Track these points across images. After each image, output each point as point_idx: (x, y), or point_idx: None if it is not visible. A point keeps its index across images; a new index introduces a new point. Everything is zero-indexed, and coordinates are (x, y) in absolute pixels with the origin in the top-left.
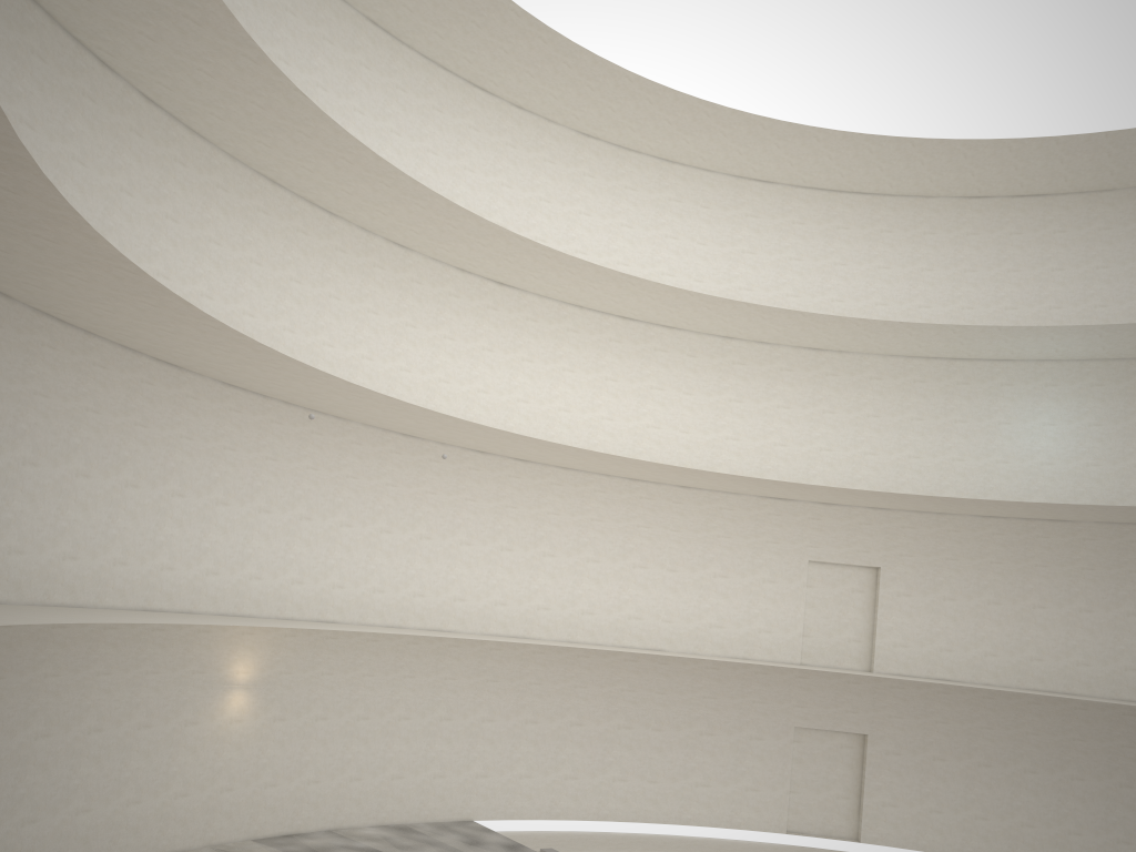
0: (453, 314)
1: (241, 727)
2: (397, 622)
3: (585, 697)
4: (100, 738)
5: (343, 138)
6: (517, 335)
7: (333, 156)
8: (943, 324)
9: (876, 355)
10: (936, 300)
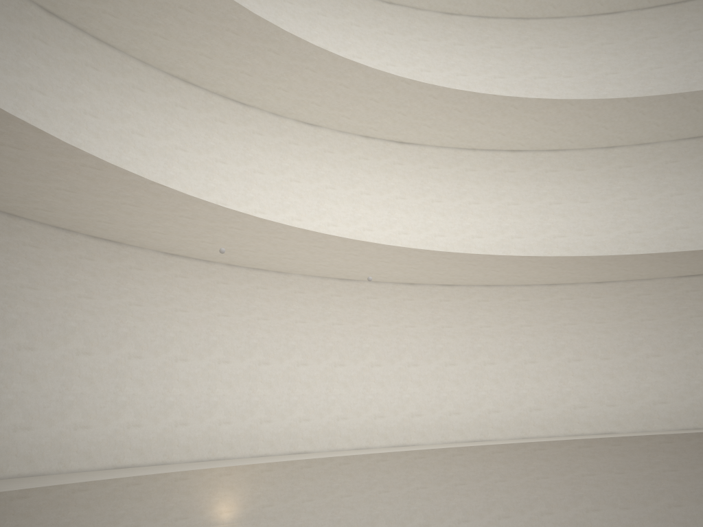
0: (365, 173)
1: None
2: (364, 444)
3: (549, 487)
4: None
5: (218, 1)
6: (423, 182)
7: (219, 31)
8: None
9: None
10: None
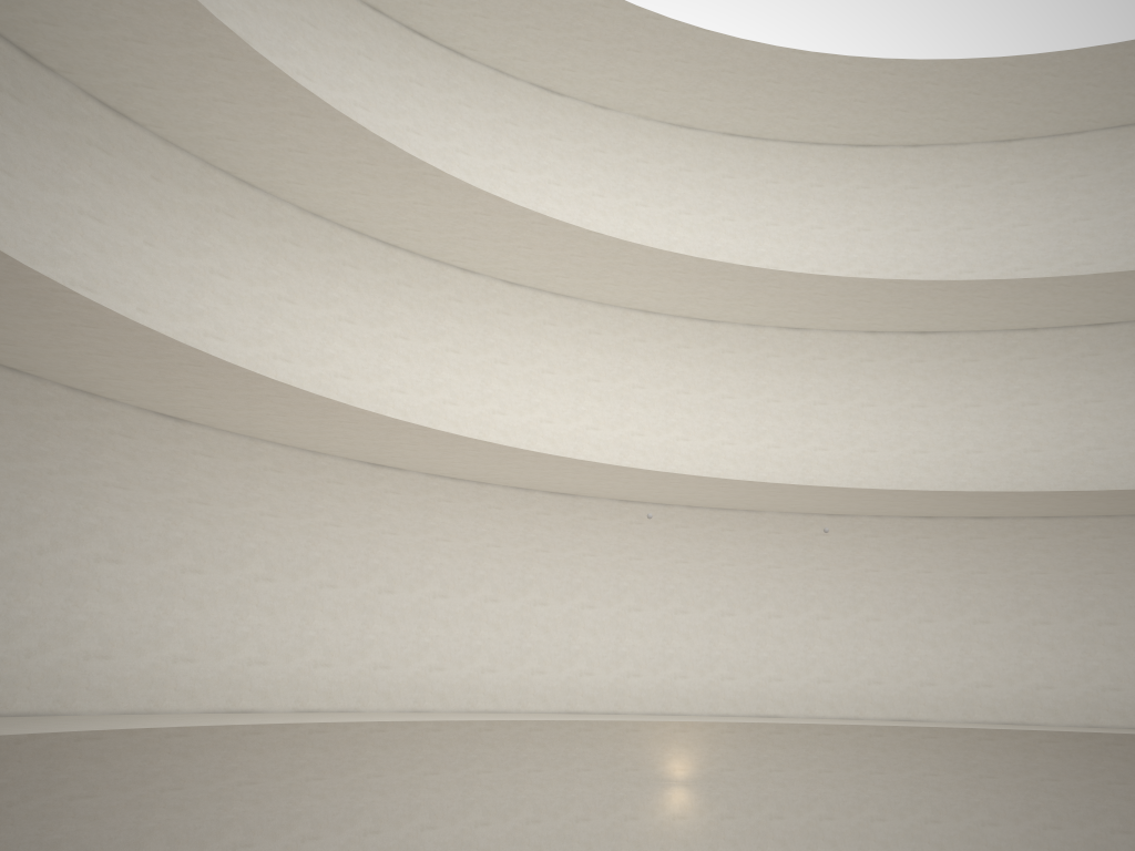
0: (868, 379)
1: (685, 823)
2: (852, 713)
3: (1126, 796)
4: (538, 828)
5: (658, 254)
6: (953, 382)
7: (666, 273)
8: None
9: None
10: None
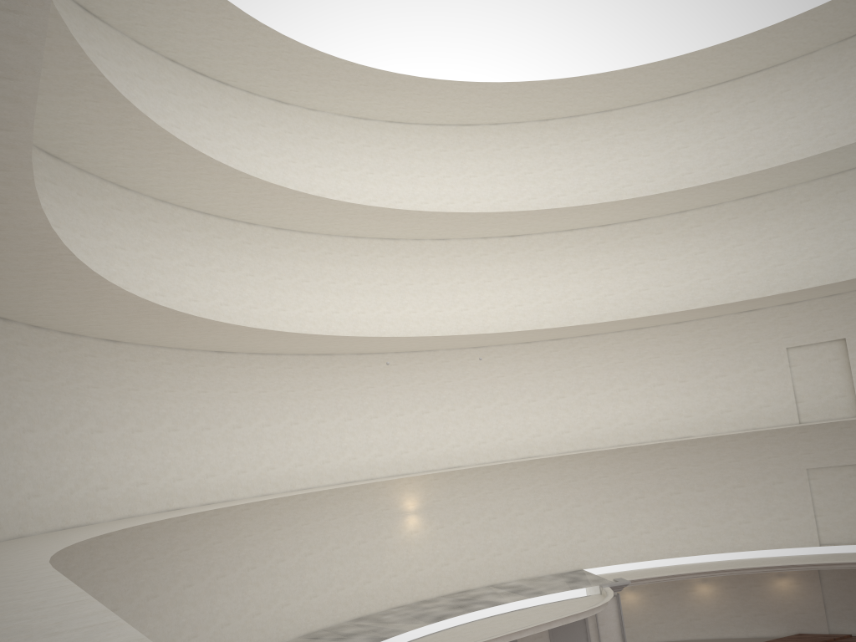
0: (486, 266)
1: (418, 535)
2: (499, 458)
3: (641, 479)
4: (339, 551)
5: (369, 208)
6: (532, 263)
7: (372, 217)
8: (824, 152)
9: (801, 184)
10: (839, 126)
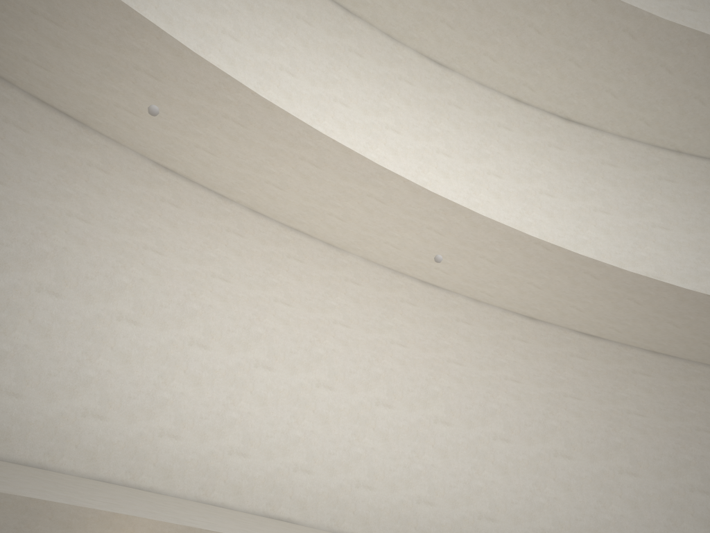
0: (501, 148)
1: None
2: None
3: None
4: None
5: None
6: (588, 180)
7: None
8: None
9: None
10: None
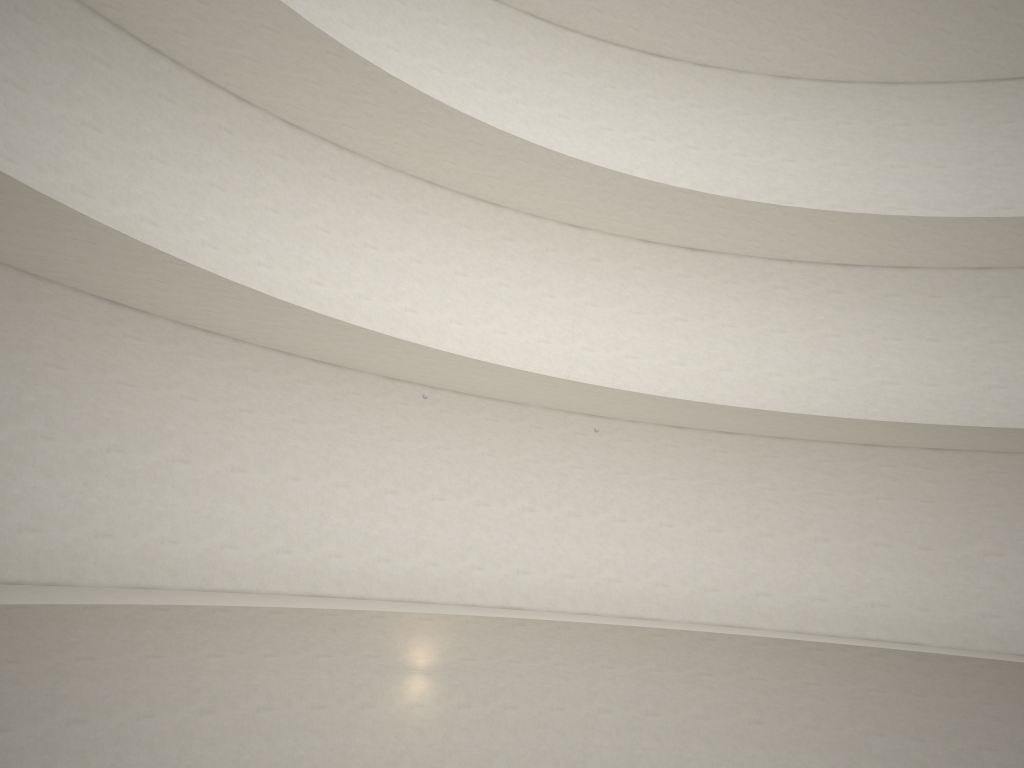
0: (638, 287)
1: (422, 712)
2: (591, 609)
3: (821, 696)
4: (270, 716)
5: (458, 118)
6: (714, 300)
7: (462, 142)
8: None
9: None
10: None
